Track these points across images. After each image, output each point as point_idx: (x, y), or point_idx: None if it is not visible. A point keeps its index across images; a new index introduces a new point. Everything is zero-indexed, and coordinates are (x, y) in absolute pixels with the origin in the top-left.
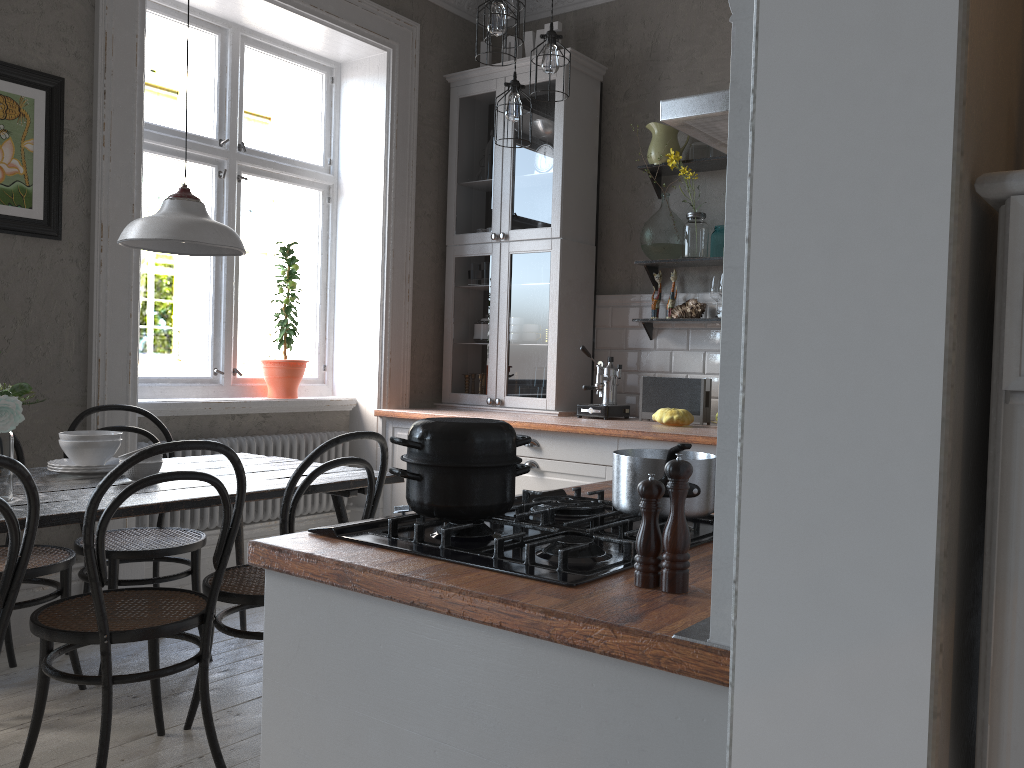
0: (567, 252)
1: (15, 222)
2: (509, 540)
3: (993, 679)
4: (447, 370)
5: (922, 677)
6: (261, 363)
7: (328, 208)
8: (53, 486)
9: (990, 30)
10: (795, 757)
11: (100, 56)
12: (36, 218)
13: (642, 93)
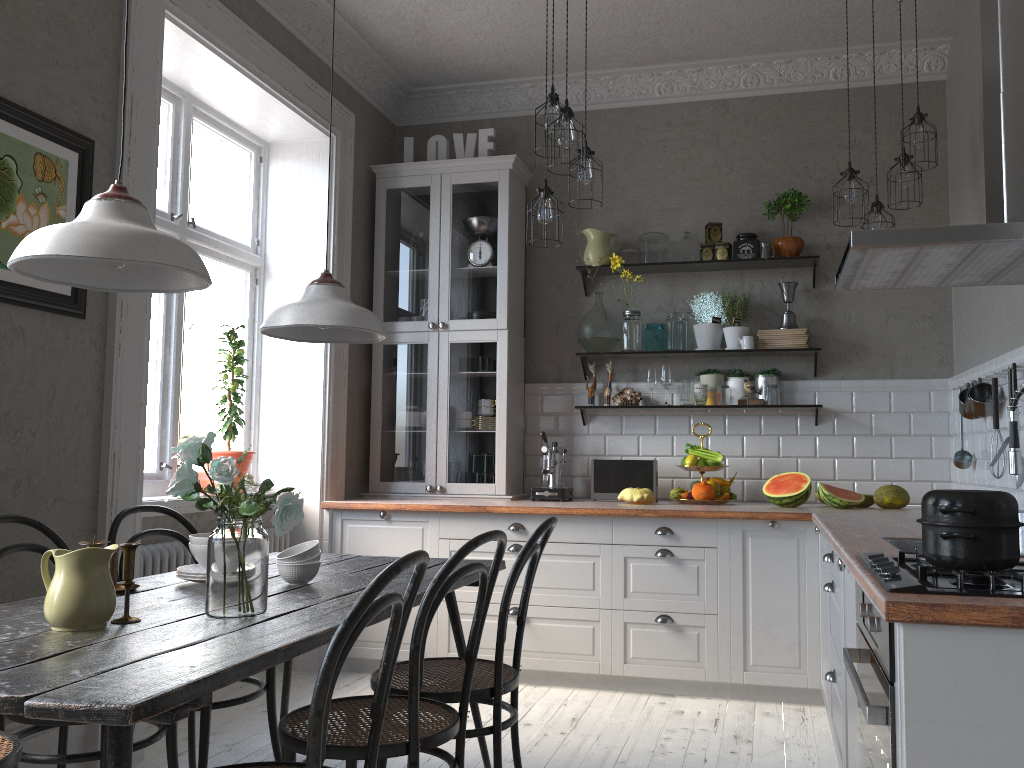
0: (511, 343)
1: (48, 297)
2: (1020, 585)
3: None
4: (375, 458)
5: None
6: None
7: (255, 290)
8: None
9: None
10: None
11: (127, 120)
12: (65, 293)
13: (565, 200)
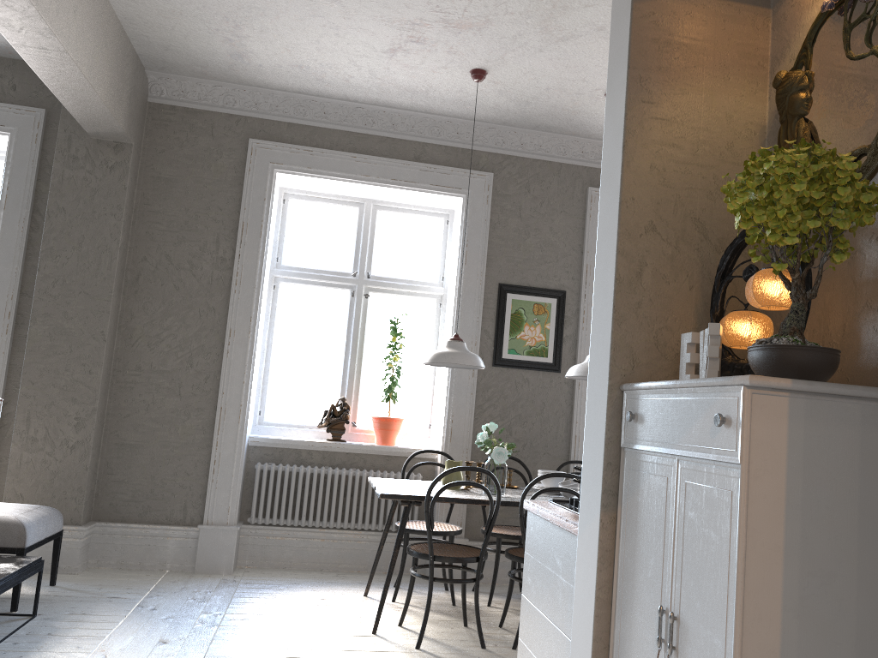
0: None
1: (539, 364)
2: None
3: (619, 534)
4: None
5: (597, 529)
6: None
7: None
8: (528, 493)
9: (641, 338)
10: (583, 556)
11: (583, 277)
12: (549, 362)
13: None
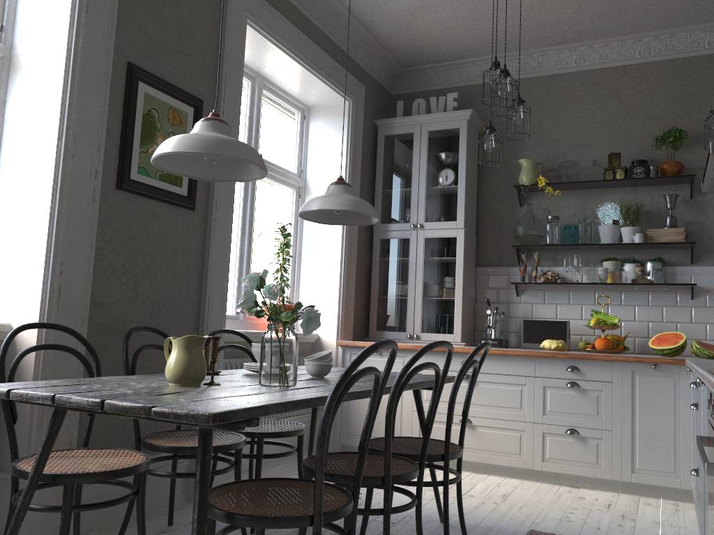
0: (466, 238)
1: (173, 196)
2: None
3: None
4: (373, 315)
5: None
6: (265, 306)
7: (298, 202)
8: None
9: None
10: None
11: (222, 88)
12: (183, 194)
13: (506, 140)
